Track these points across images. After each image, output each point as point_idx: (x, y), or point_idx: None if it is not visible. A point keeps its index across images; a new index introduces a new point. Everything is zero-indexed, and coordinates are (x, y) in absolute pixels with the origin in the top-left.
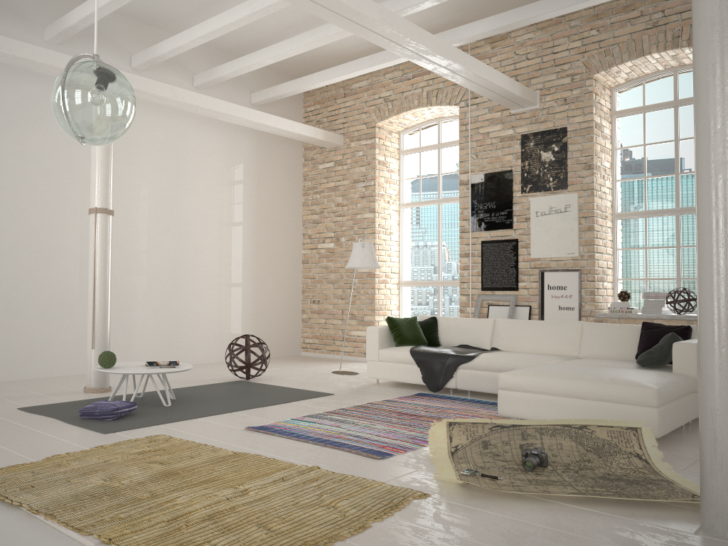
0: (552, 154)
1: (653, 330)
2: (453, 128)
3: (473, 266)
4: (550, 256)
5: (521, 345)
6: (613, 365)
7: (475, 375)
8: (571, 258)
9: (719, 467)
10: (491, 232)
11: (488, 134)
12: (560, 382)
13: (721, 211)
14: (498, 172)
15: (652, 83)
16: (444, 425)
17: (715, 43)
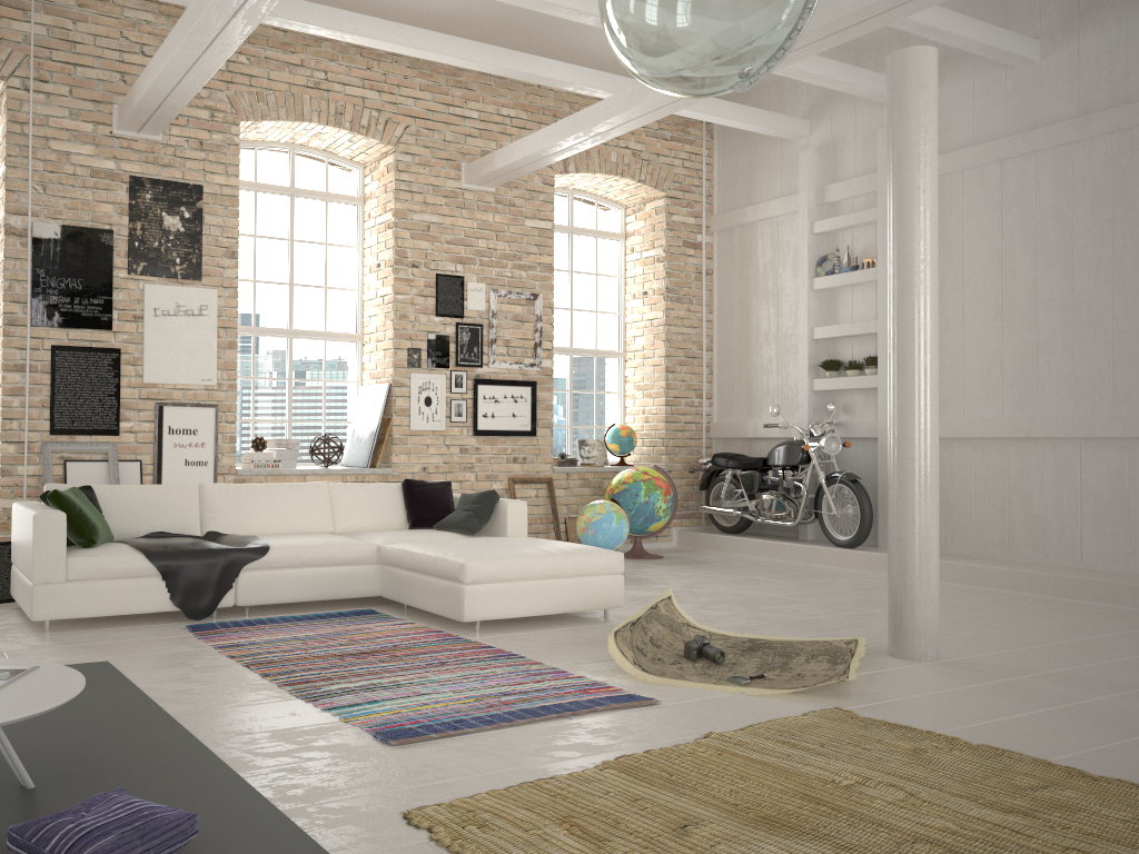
0: (181, 222)
1: (423, 489)
2: None
3: (33, 390)
4: (176, 381)
5: (257, 524)
6: (439, 536)
7: (272, 577)
8: (204, 387)
9: (931, 600)
10: (71, 332)
11: (68, 156)
12: (539, 562)
13: (933, 381)
14: (88, 228)
15: (266, 155)
16: (613, 638)
17: (932, 234)
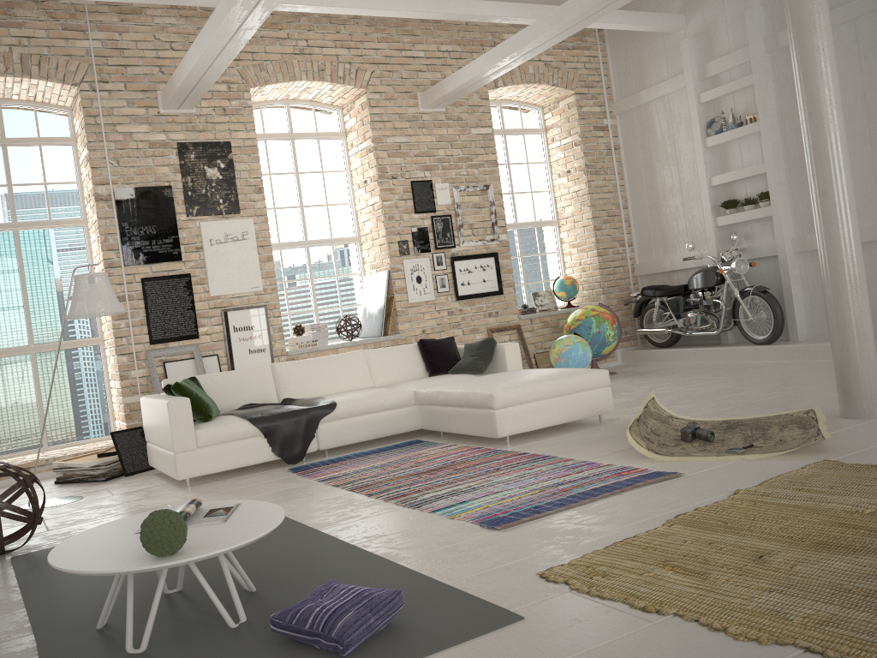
0: (219, 171)
1: (435, 345)
2: (27, 119)
3: (133, 314)
4: (233, 292)
5: (318, 388)
6: (456, 378)
7: (341, 425)
8: (254, 293)
9: (872, 370)
10: (153, 266)
11: (131, 135)
12: (546, 385)
13: (851, 199)
14: (153, 187)
15: (268, 111)
16: (628, 432)
17: (834, 83)
